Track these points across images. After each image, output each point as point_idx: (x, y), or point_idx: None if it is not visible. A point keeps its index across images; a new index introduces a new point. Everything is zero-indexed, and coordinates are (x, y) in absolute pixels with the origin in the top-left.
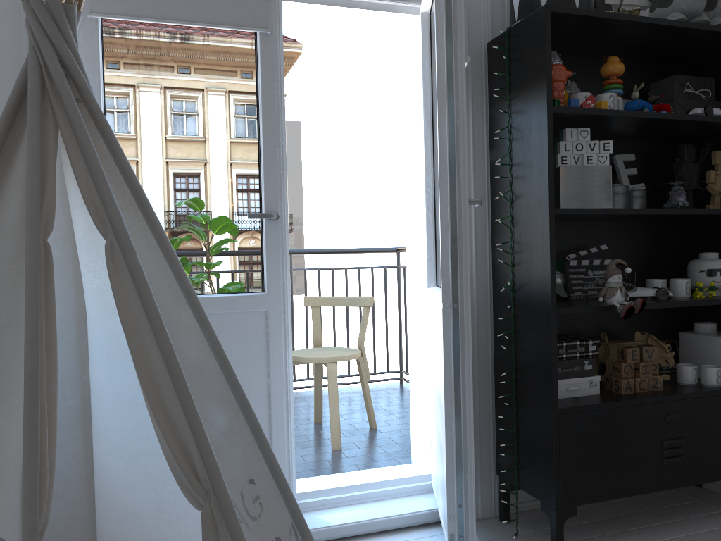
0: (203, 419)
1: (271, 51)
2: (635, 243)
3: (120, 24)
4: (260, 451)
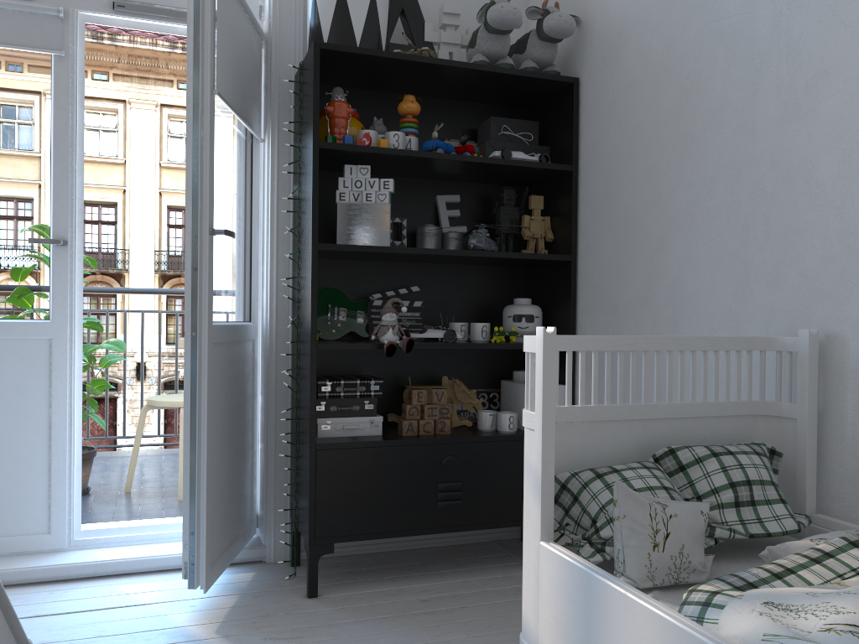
0: None
1: (66, 74)
2: (460, 287)
3: None
4: None
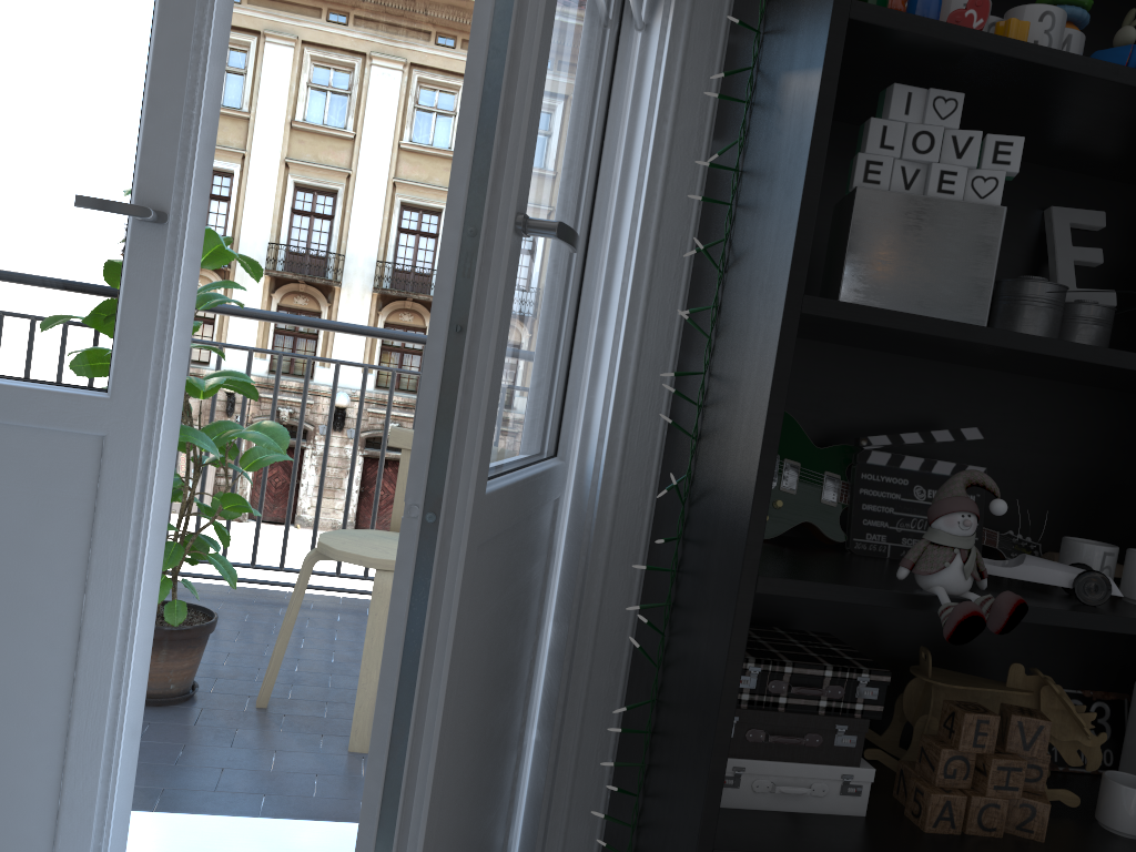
0: None
1: None
2: (1065, 439)
3: None
4: None
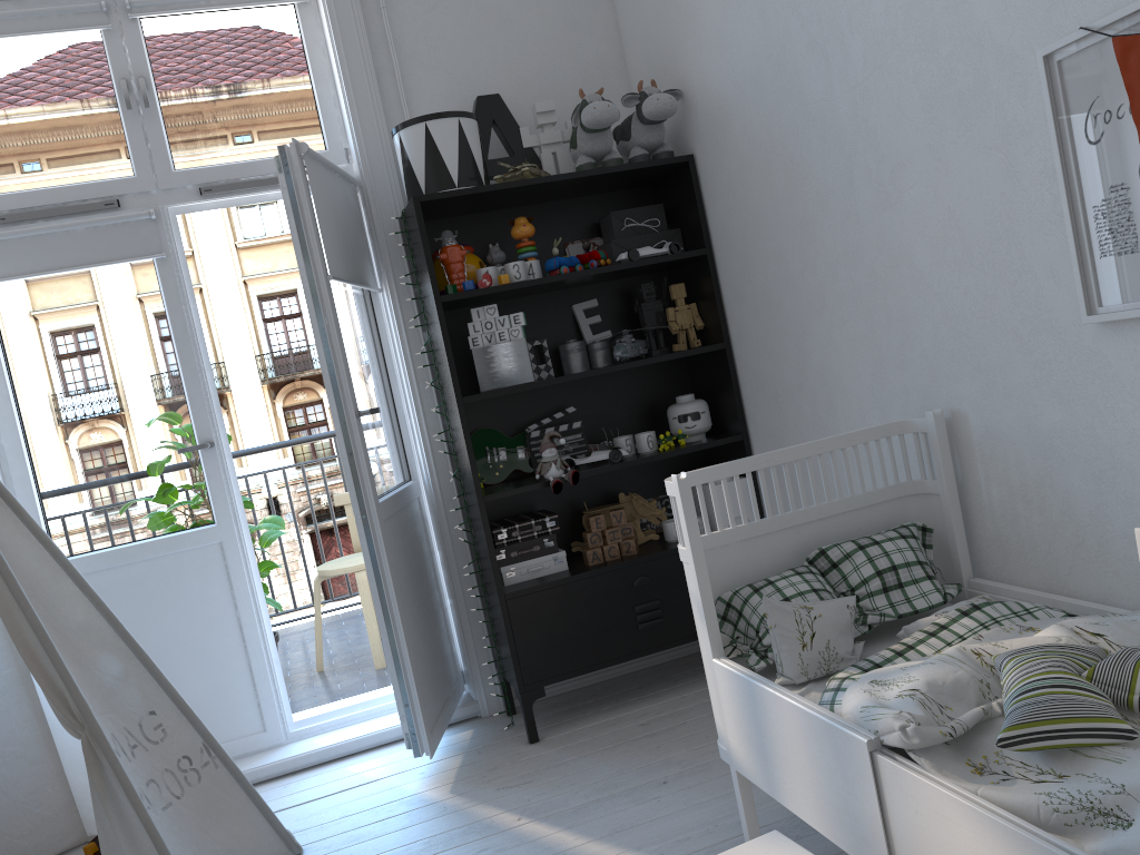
0: (94, 668)
1: (172, 274)
2: (618, 394)
3: (7, 284)
4: (160, 687)
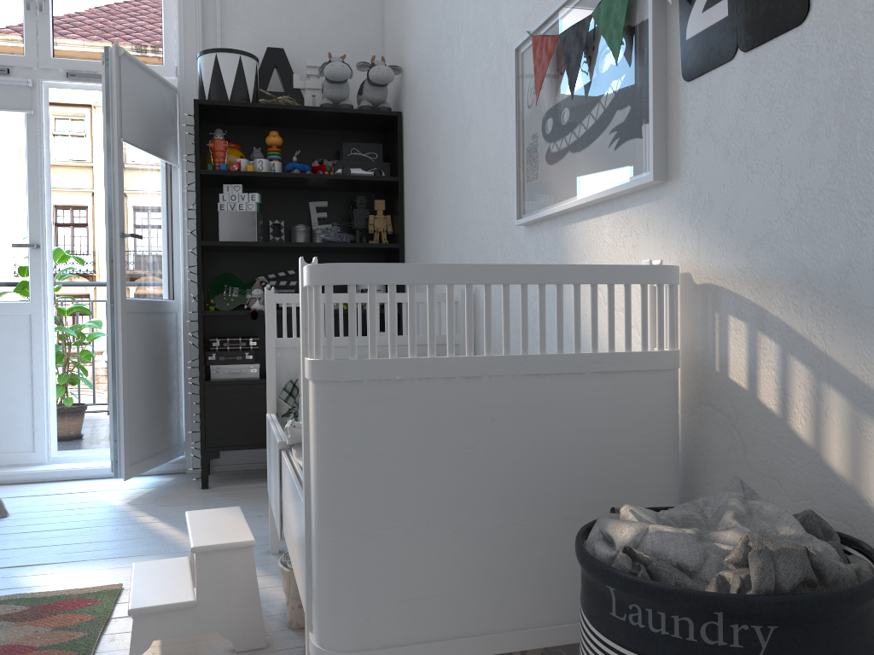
0: None
1: (35, 126)
2: None
3: None
4: None
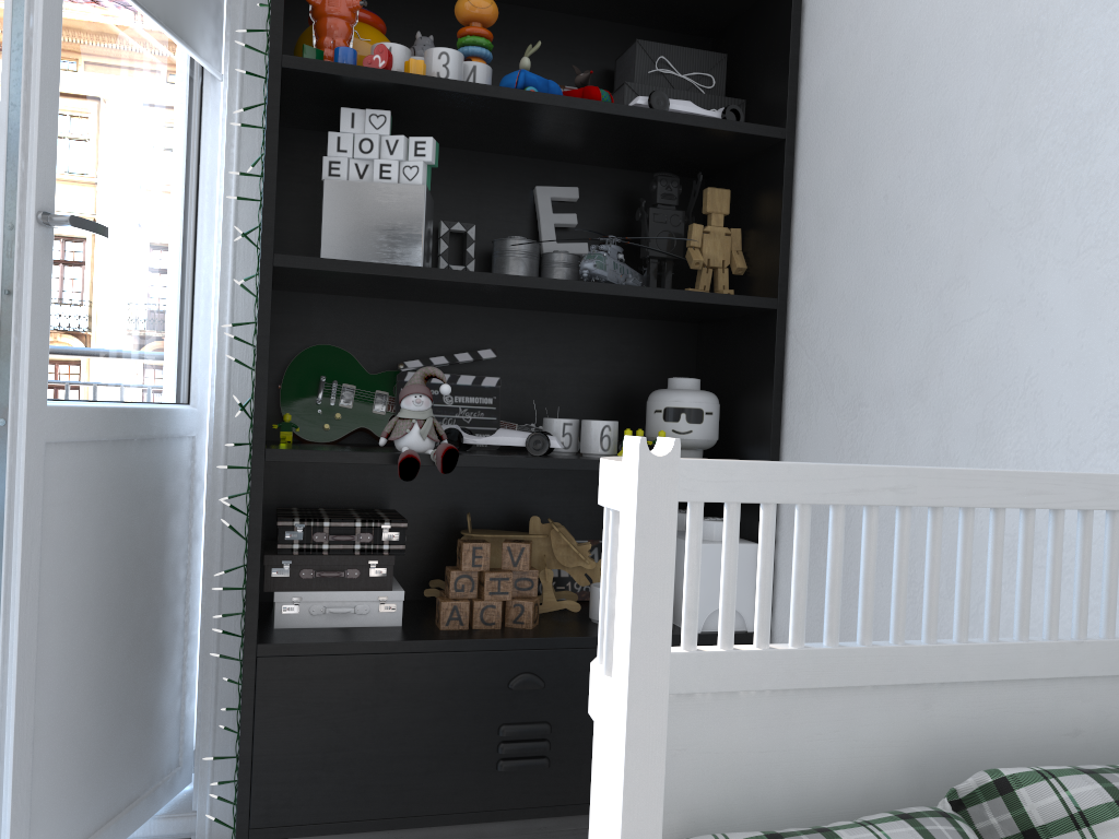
0: None
1: None
2: (575, 354)
3: None
4: None
